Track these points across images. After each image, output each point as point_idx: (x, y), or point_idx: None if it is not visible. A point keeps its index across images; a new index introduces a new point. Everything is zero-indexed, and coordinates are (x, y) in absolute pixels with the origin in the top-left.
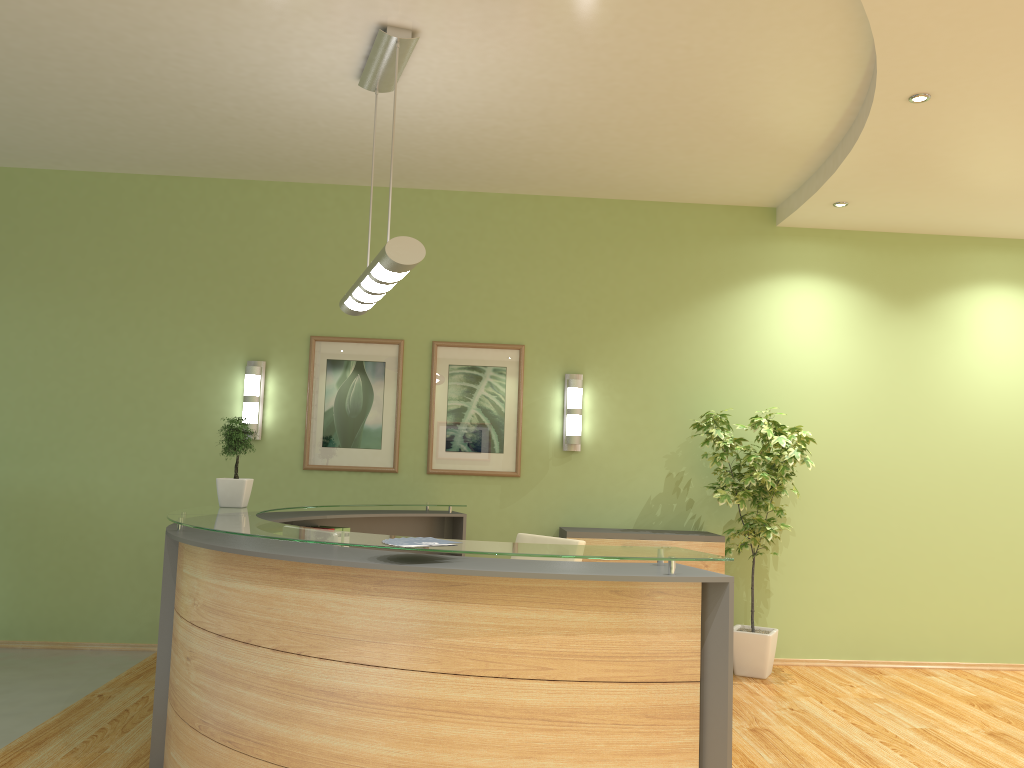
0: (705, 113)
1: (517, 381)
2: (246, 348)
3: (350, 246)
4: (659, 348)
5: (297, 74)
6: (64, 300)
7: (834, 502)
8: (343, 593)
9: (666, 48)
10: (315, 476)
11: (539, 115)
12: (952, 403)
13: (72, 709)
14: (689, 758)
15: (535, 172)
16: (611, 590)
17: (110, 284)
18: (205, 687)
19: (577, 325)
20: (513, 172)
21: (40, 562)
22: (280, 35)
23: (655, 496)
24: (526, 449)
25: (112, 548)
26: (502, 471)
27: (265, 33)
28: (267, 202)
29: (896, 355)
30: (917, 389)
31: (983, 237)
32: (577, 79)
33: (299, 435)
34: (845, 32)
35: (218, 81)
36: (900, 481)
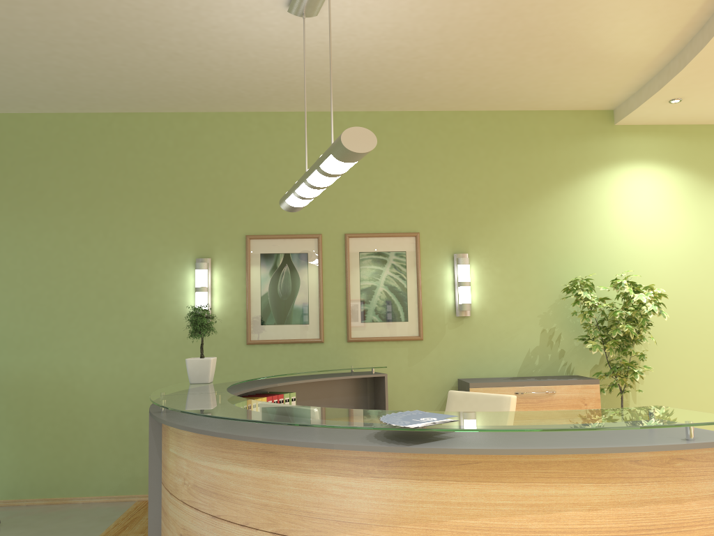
0: (581, 21)
1: (415, 262)
2: (194, 248)
3: (273, 161)
4: (528, 228)
5: (234, 5)
6: (44, 218)
7: (678, 345)
8: (345, 476)
9: None
10: (257, 349)
11: (437, 33)
12: None
13: None
14: None
15: (423, 89)
16: (630, 460)
17: (81, 203)
18: None
19: (460, 214)
20: (405, 91)
21: (37, 433)
22: None
23: (533, 349)
24: (426, 317)
25: (95, 418)
26: (408, 336)
27: None
28: (204, 129)
29: None
30: None
31: None
32: None
33: (241, 316)
34: None
35: (166, 17)
36: None
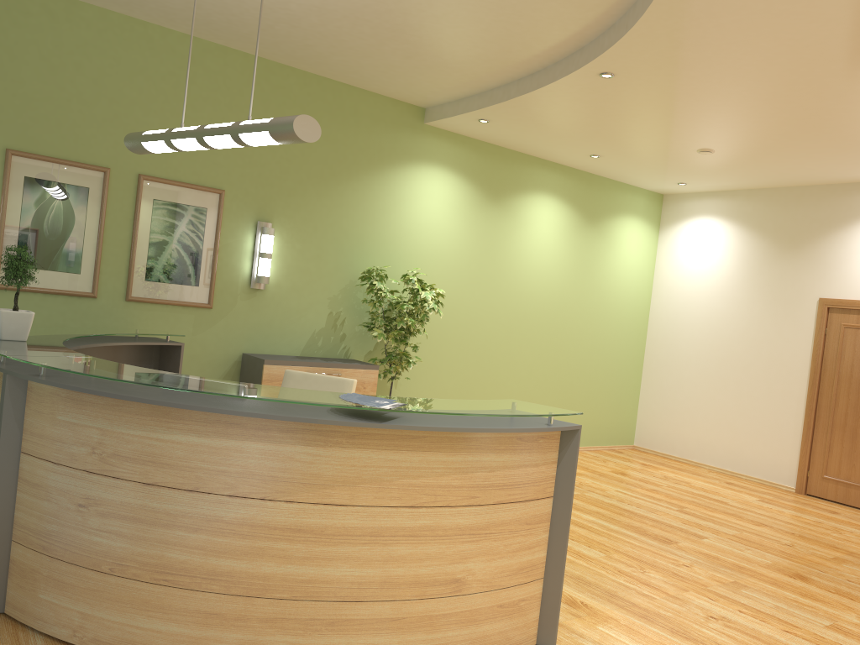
0: (450, 37)
1: (216, 222)
2: None
3: (56, 61)
4: (333, 209)
5: None
6: None
7: (437, 340)
8: (315, 446)
9: None
10: (6, 296)
11: None
12: (512, 274)
13: None
14: (543, 548)
15: (265, 36)
16: (517, 437)
17: None
18: (122, 532)
19: (271, 179)
20: (245, 30)
21: None
22: None
23: (319, 330)
24: (219, 284)
25: None
26: (197, 302)
27: None
28: None
29: (485, 236)
30: (494, 262)
31: (543, 159)
32: None
33: None
34: (594, 19)
35: None
36: (477, 326)
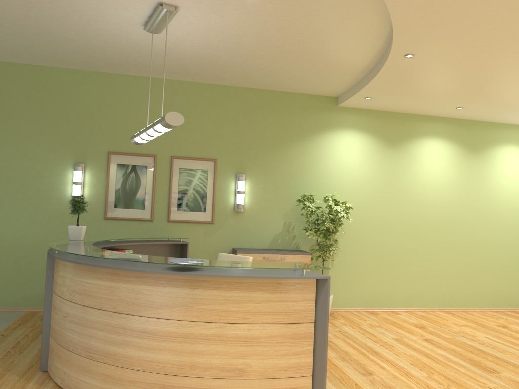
0: (311, 54)
1: (213, 177)
2: (74, 157)
3: (129, 106)
4: (281, 162)
5: (111, 21)
6: None
7: (359, 236)
8: (150, 285)
9: (297, 24)
10: (110, 222)
11: (232, 49)
12: (412, 191)
13: None
14: (309, 356)
15: (225, 74)
16: (277, 283)
17: None
18: (75, 330)
19: (243, 150)
20: (214, 74)
21: None
22: (106, 3)
23: (278, 233)
24: (217, 210)
25: (1, 259)
26: (205, 221)
27: (98, 1)
28: (85, 81)
29: (389, 169)
30: (397, 185)
31: (428, 115)
32: (253, 34)
33: (102, 202)
34: (379, 24)
35: (68, 21)
36: (388, 227)
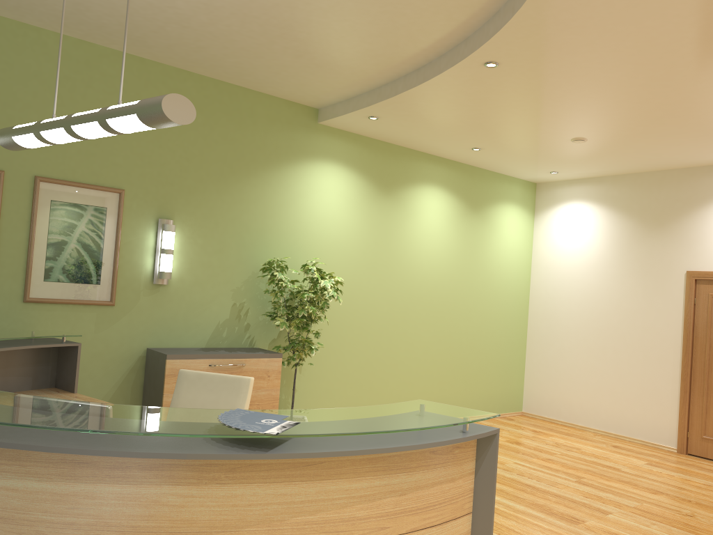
0: (337, 32)
1: (116, 221)
2: None
3: None
4: (233, 204)
5: None
6: None
7: (338, 324)
8: (186, 484)
9: None
10: None
11: None
12: (405, 259)
13: None
14: None
15: (158, 39)
16: (430, 451)
17: None
18: None
19: (171, 178)
20: (138, 33)
21: None
22: None
23: (223, 321)
24: (121, 281)
25: None
26: (99, 300)
27: None
28: None
29: (379, 225)
30: (388, 249)
31: (429, 154)
32: None
33: None
34: (479, 6)
35: None
36: (375, 310)
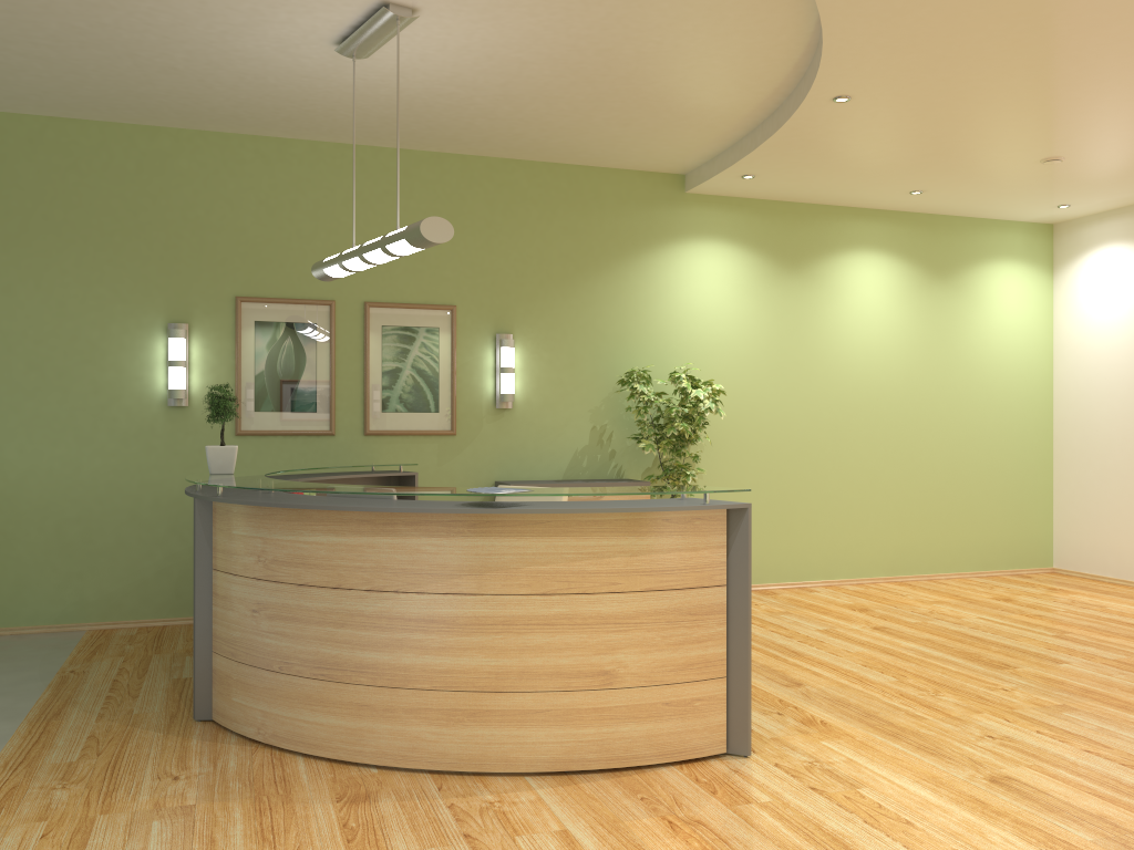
0: (653, 94)
1: (450, 341)
2: (165, 310)
3: (273, 202)
4: (582, 308)
5: (272, 35)
6: None
7: (735, 447)
8: (438, 536)
9: (640, 42)
10: (249, 442)
11: (499, 86)
12: (830, 356)
13: (56, 685)
14: (720, 643)
15: (471, 134)
16: (663, 519)
17: (0, 239)
18: (285, 632)
19: (506, 286)
20: (449, 133)
21: None
22: (274, 1)
23: (581, 448)
24: (461, 408)
25: (26, 527)
26: (439, 430)
27: None
28: (179, 152)
29: (786, 314)
30: (802, 344)
31: (856, 207)
32: (549, 60)
33: None
34: (793, 42)
35: (180, 35)
36: (788, 426)
